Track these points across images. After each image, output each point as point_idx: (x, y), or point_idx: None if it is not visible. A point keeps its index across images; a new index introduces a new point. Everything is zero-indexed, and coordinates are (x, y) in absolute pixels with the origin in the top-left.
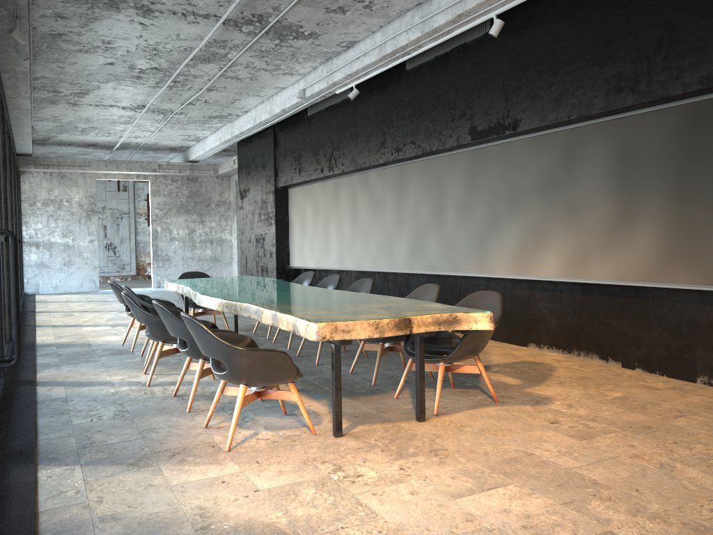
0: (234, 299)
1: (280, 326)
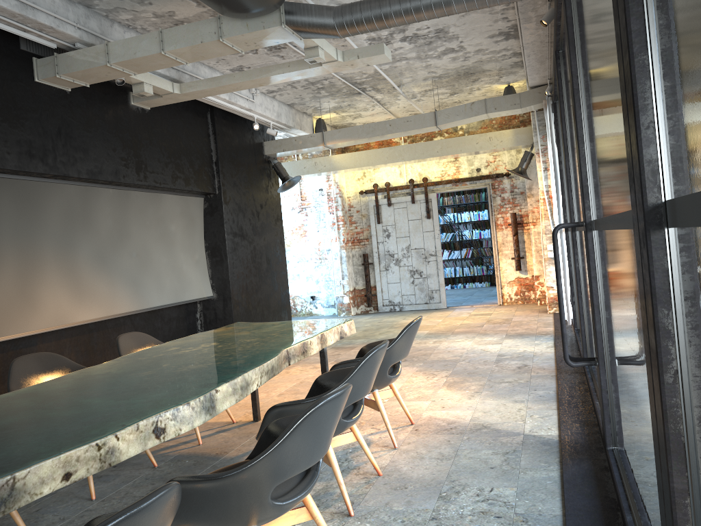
0: (256, 360)
1: (330, 342)
